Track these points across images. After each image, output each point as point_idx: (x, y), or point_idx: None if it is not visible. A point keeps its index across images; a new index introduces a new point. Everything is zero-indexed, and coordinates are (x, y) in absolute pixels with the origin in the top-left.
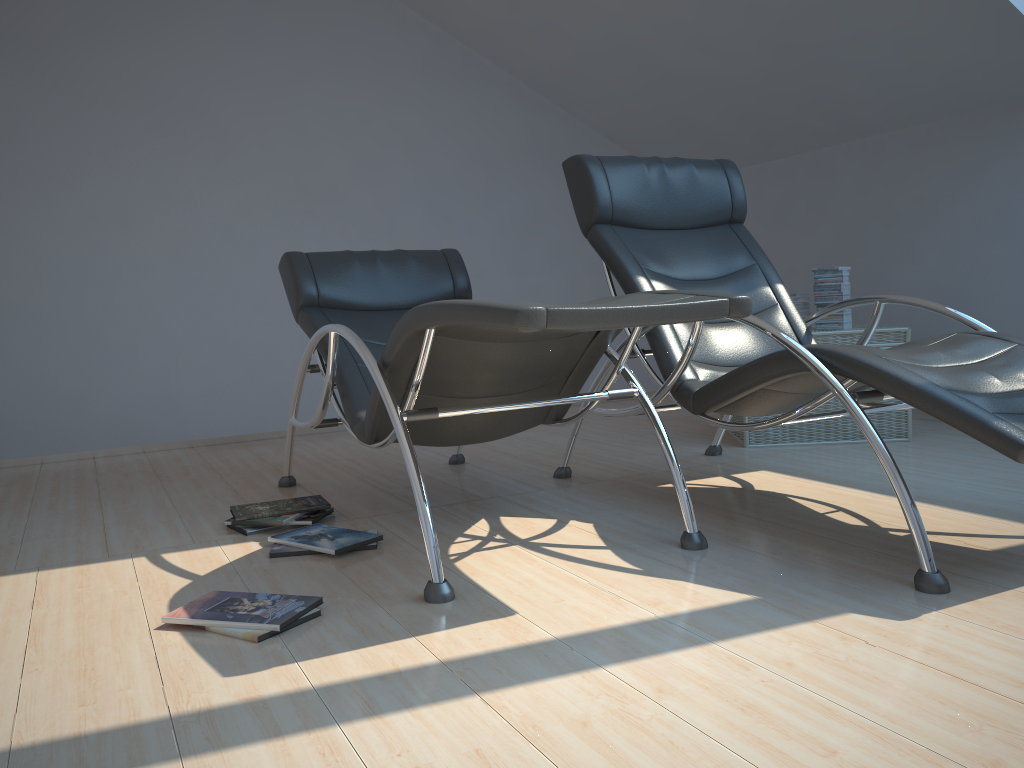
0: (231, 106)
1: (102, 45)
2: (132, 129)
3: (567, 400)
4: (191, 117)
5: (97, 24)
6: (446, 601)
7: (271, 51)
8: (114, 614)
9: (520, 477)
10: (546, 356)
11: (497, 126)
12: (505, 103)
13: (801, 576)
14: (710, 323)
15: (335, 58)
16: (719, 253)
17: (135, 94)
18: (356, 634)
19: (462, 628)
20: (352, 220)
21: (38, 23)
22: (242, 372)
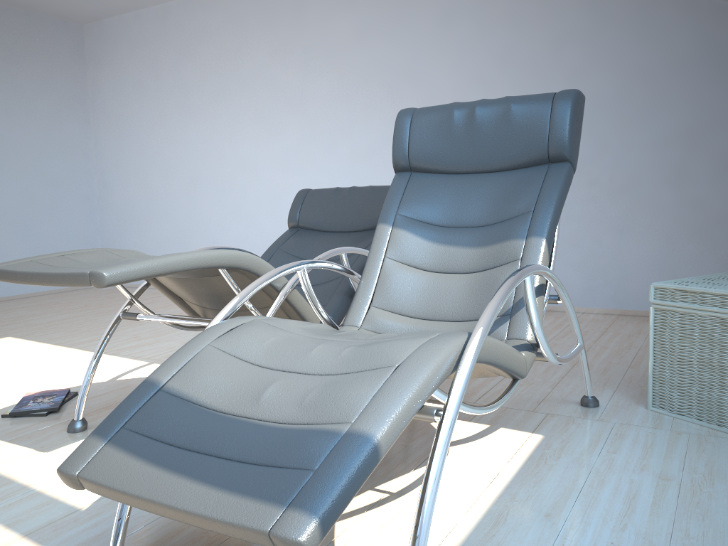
0: (435, 70)
1: (365, 46)
2: (378, 96)
3: (207, 324)
4: (410, 82)
5: (362, 33)
6: (69, 432)
7: (463, 23)
8: (50, 385)
9: None
10: (216, 288)
11: (663, 43)
12: (674, 18)
13: (144, 514)
14: (439, 272)
15: (510, 16)
16: (504, 198)
17: (380, 73)
18: (12, 430)
19: (19, 447)
20: None
21: (335, 40)
22: None
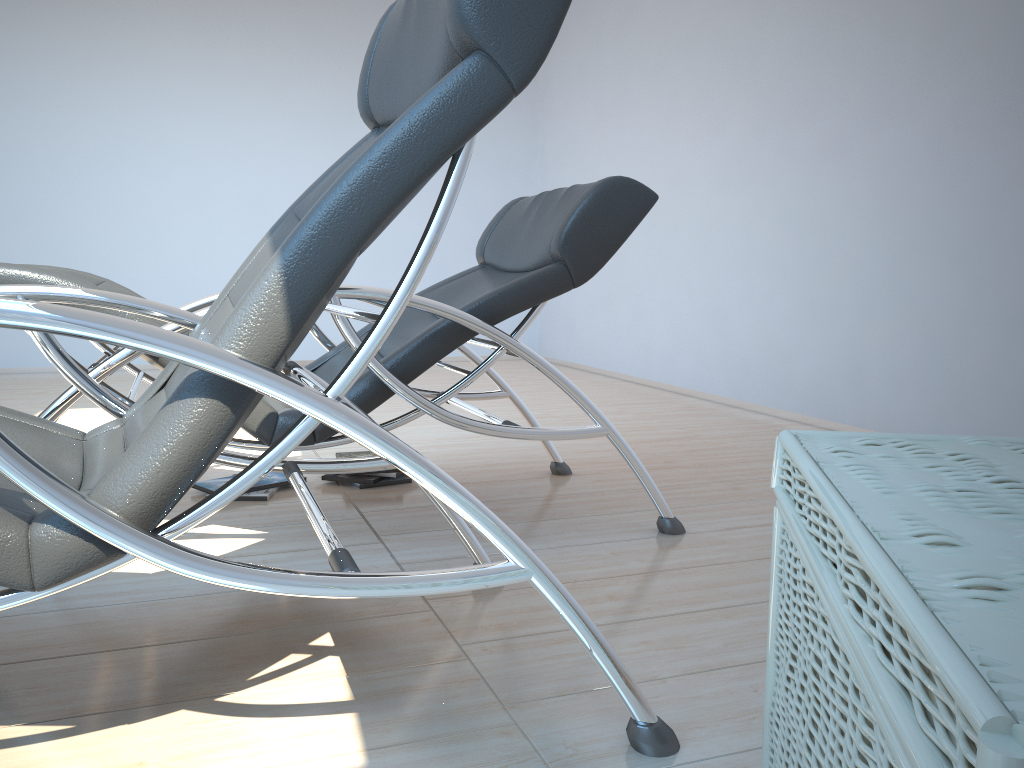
0: None
1: None
2: (861, 32)
3: None
4: None
5: None
6: None
7: None
8: None
9: None
10: None
11: None
12: None
13: None
14: None
15: None
16: None
17: None
18: None
19: None
20: None
21: None
22: (927, 353)
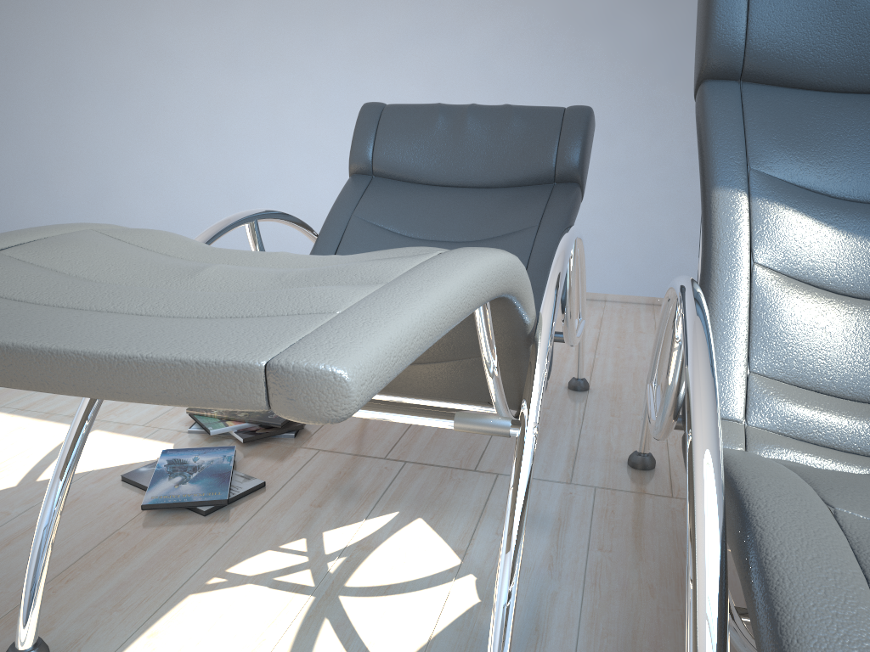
0: None
1: None
2: None
3: (369, 414)
4: None
5: None
6: None
7: None
8: None
9: (591, 444)
10: None
11: None
12: None
13: None
14: None
15: None
16: None
17: None
18: None
19: None
20: (626, 57)
21: None
22: None
